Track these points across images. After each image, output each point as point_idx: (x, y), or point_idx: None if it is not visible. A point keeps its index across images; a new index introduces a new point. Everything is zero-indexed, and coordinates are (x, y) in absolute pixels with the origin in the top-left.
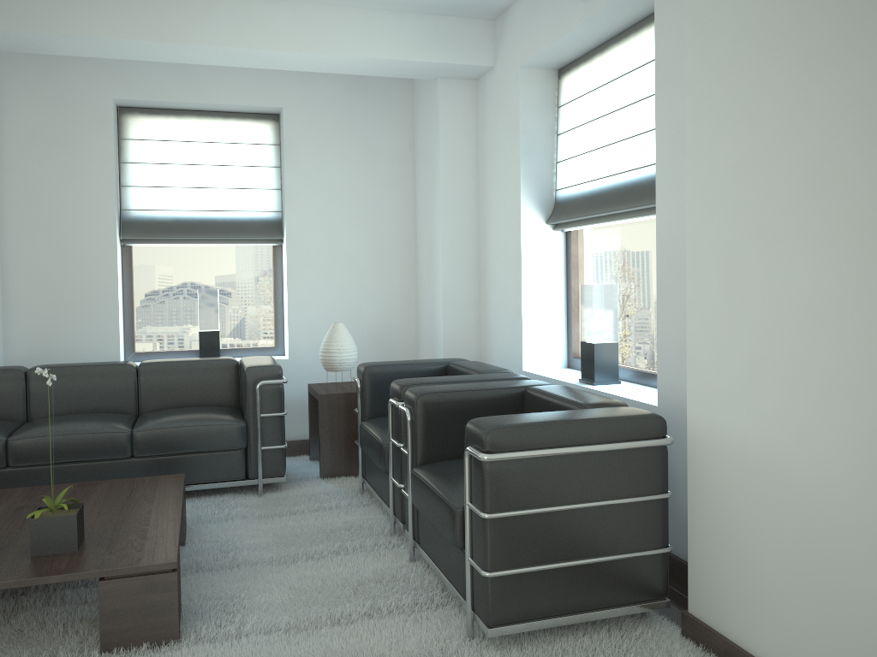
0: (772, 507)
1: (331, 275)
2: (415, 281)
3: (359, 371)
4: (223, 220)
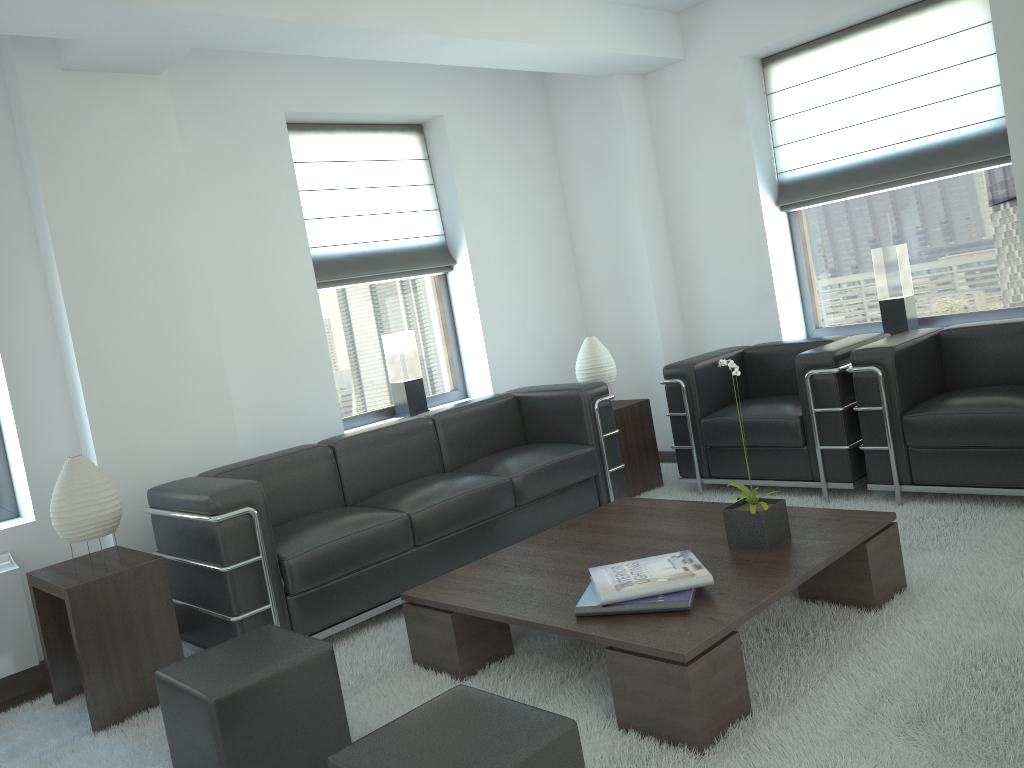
0: None
1: (513, 297)
2: (579, 294)
3: (676, 372)
4: (393, 250)
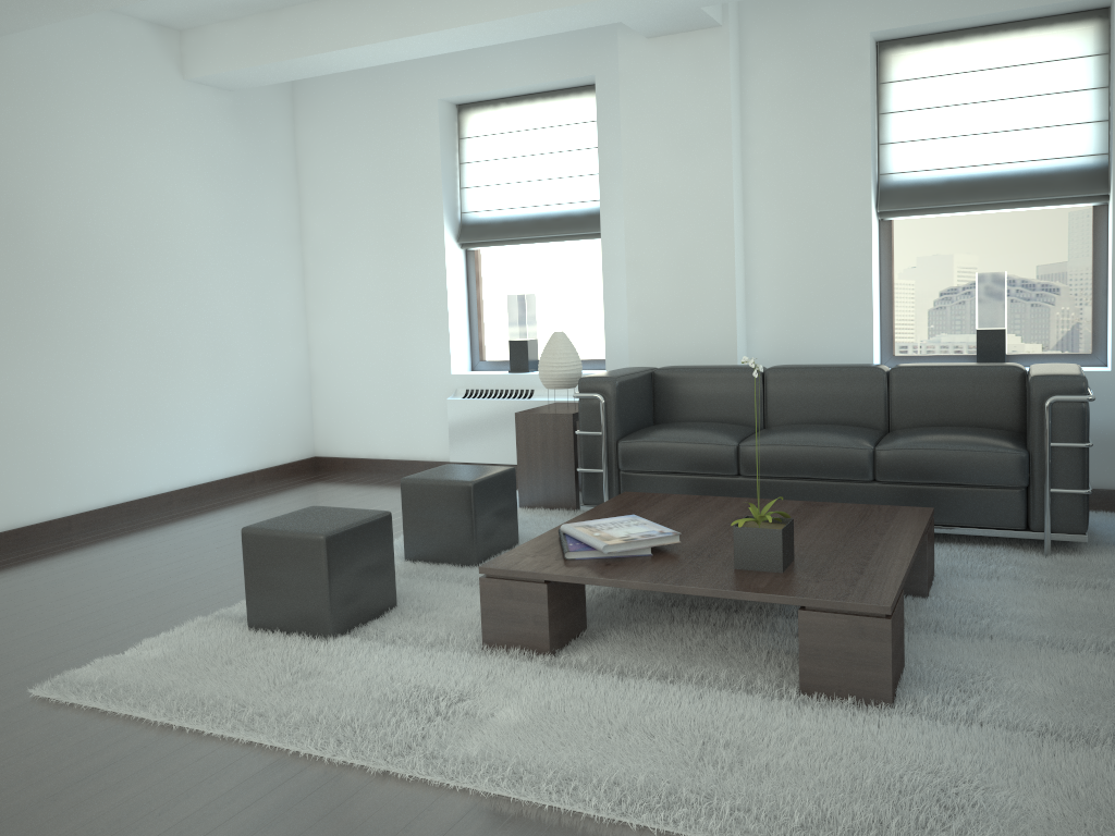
0: None
1: None
2: None
3: None
4: (1015, 175)
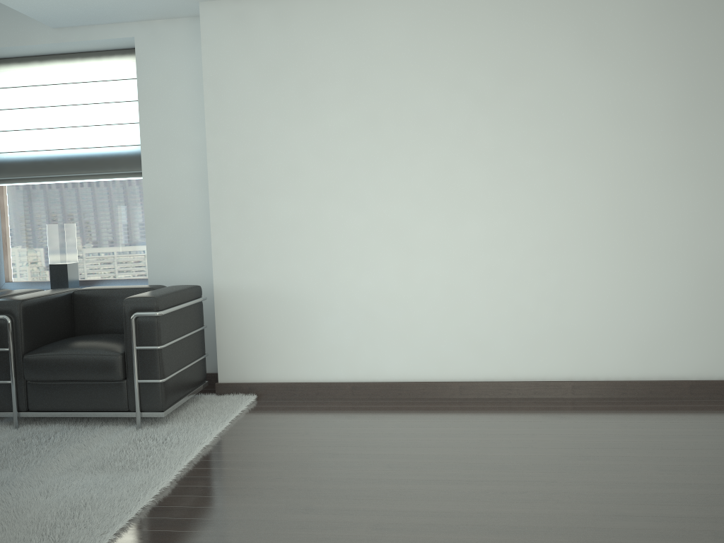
0: (273, 311)
1: None
2: None
3: None
4: None
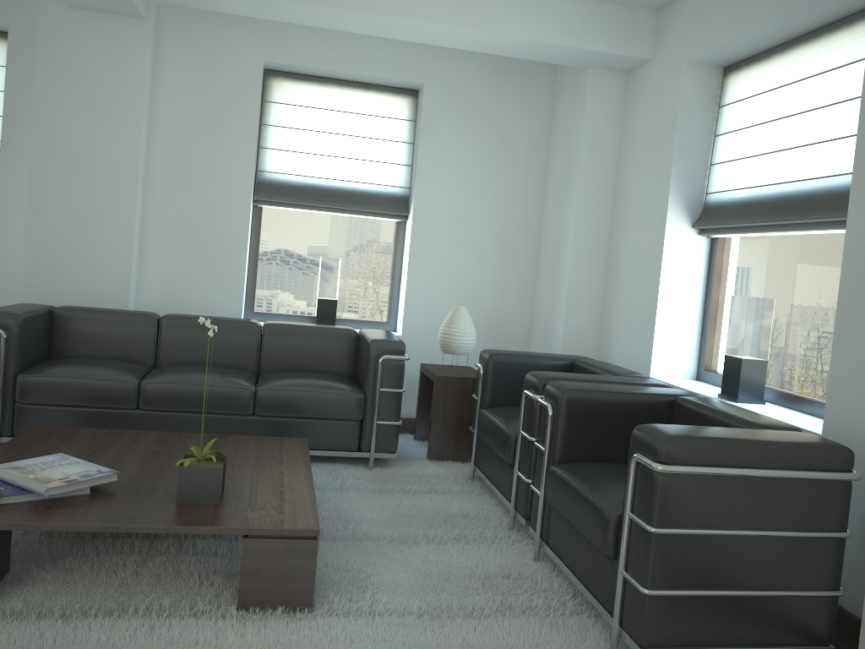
0: None
1: (452, 256)
2: (535, 273)
3: (482, 357)
4: (352, 190)
